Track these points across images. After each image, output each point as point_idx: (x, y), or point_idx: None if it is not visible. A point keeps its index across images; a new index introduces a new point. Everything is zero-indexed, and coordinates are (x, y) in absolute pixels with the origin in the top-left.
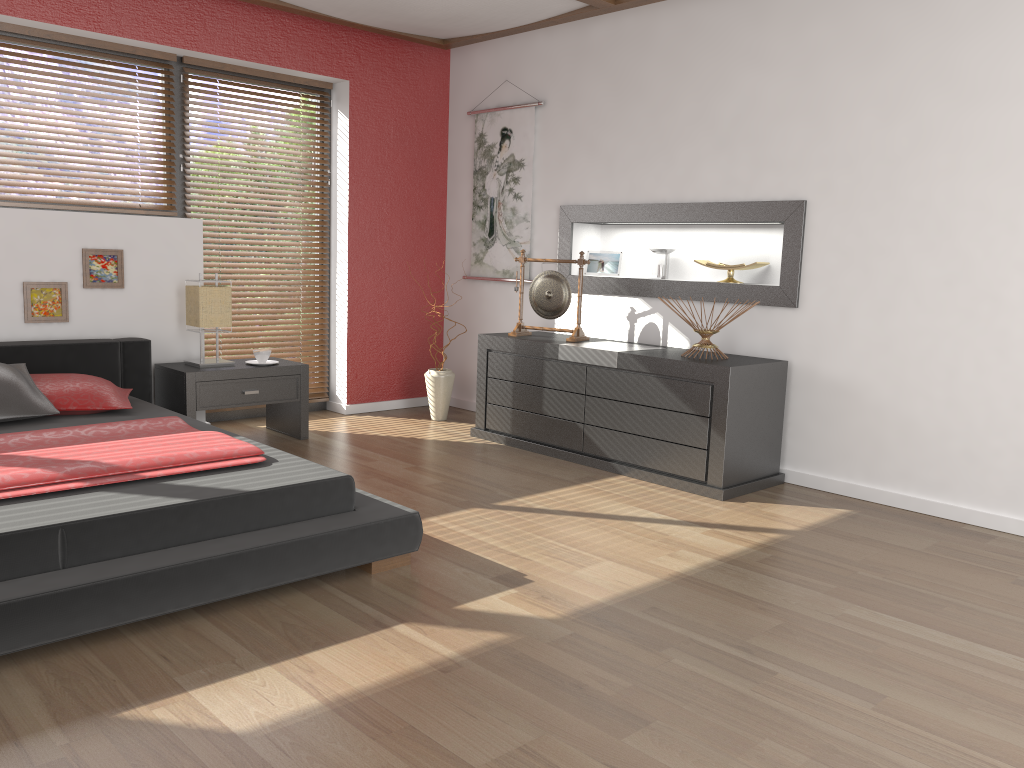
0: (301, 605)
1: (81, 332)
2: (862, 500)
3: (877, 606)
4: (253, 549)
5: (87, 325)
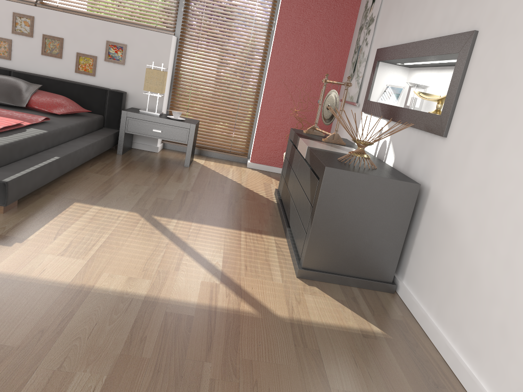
0: None
1: (100, 83)
2: (425, 334)
3: (117, 388)
4: None
5: (103, 80)
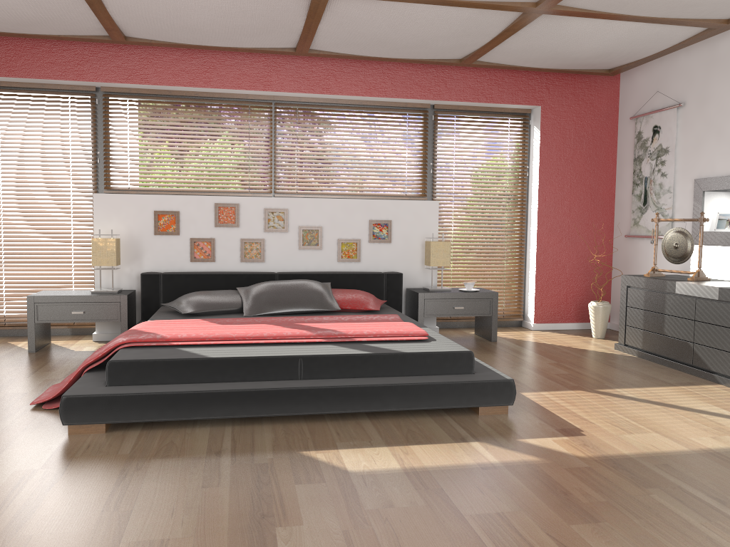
0: (425, 423)
1: (366, 268)
2: None
3: None
4: (398, 384)
5: (370, 264)
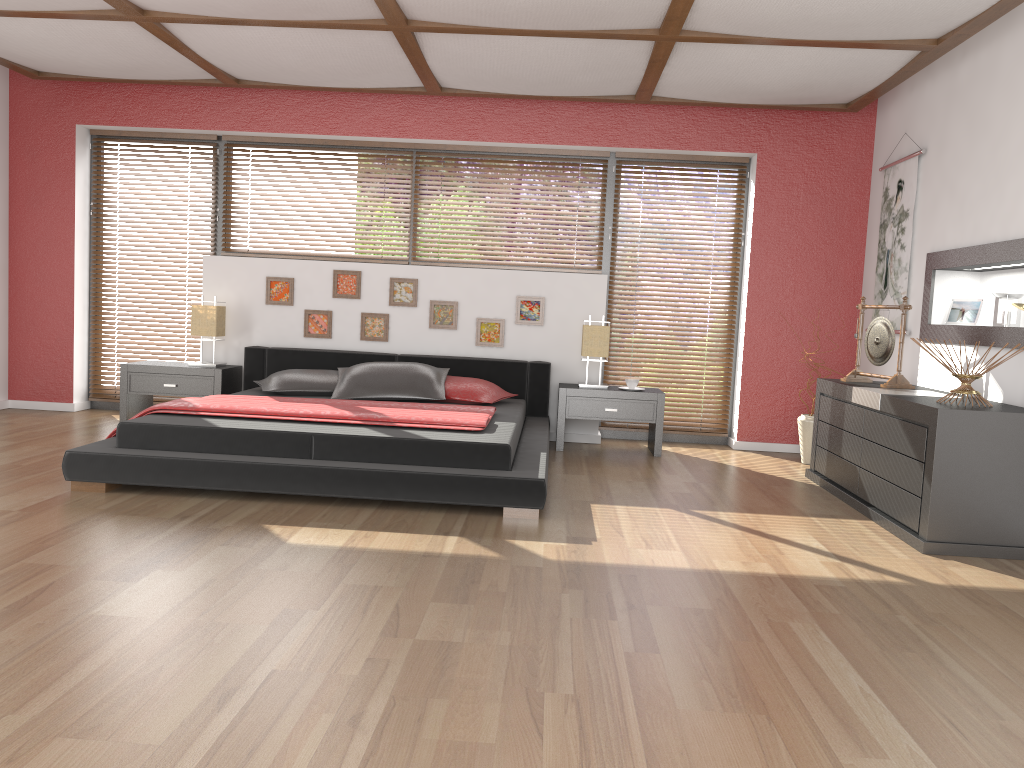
0: (430, 517)
1: (511, 355)
2: None
3: (836, 630)
4: (407, 472)
5: (515, 350)
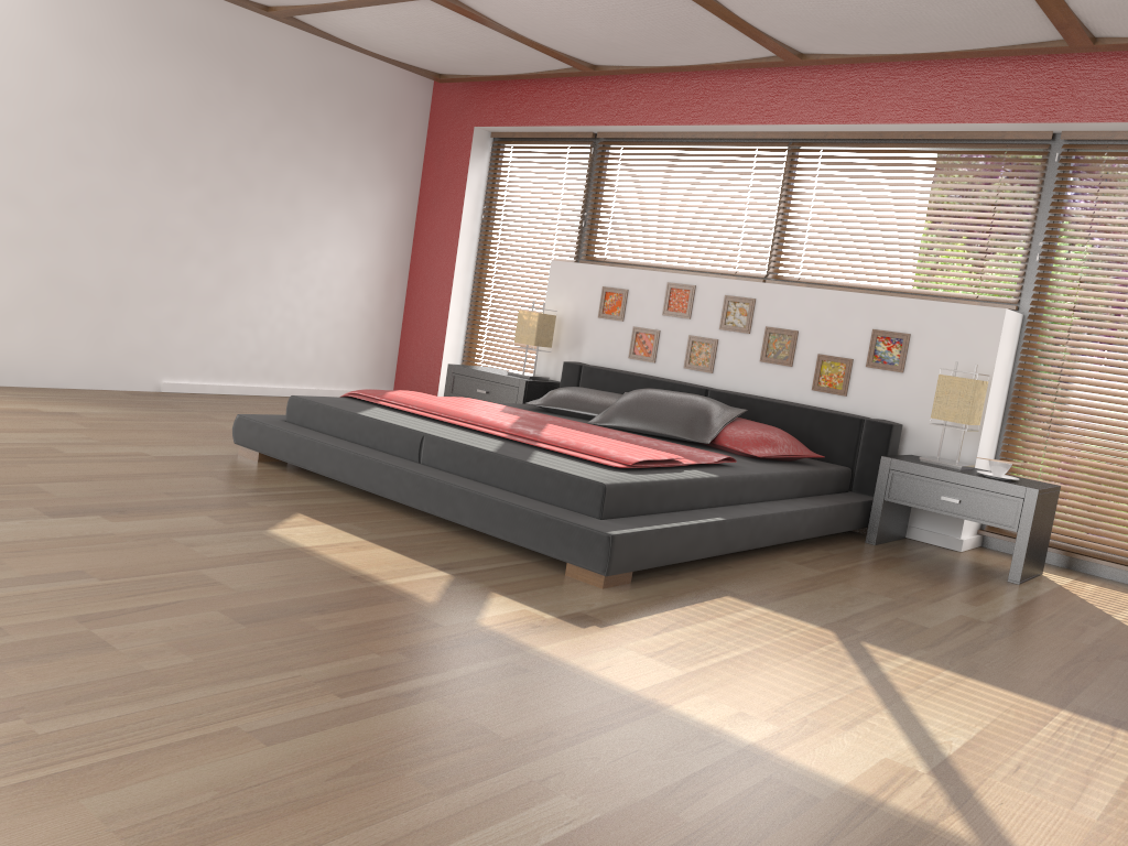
0: (480, 552)
1: (855, 408)
2: None
3: (604, 836)
4: (477, 493)
5: (861, 402)
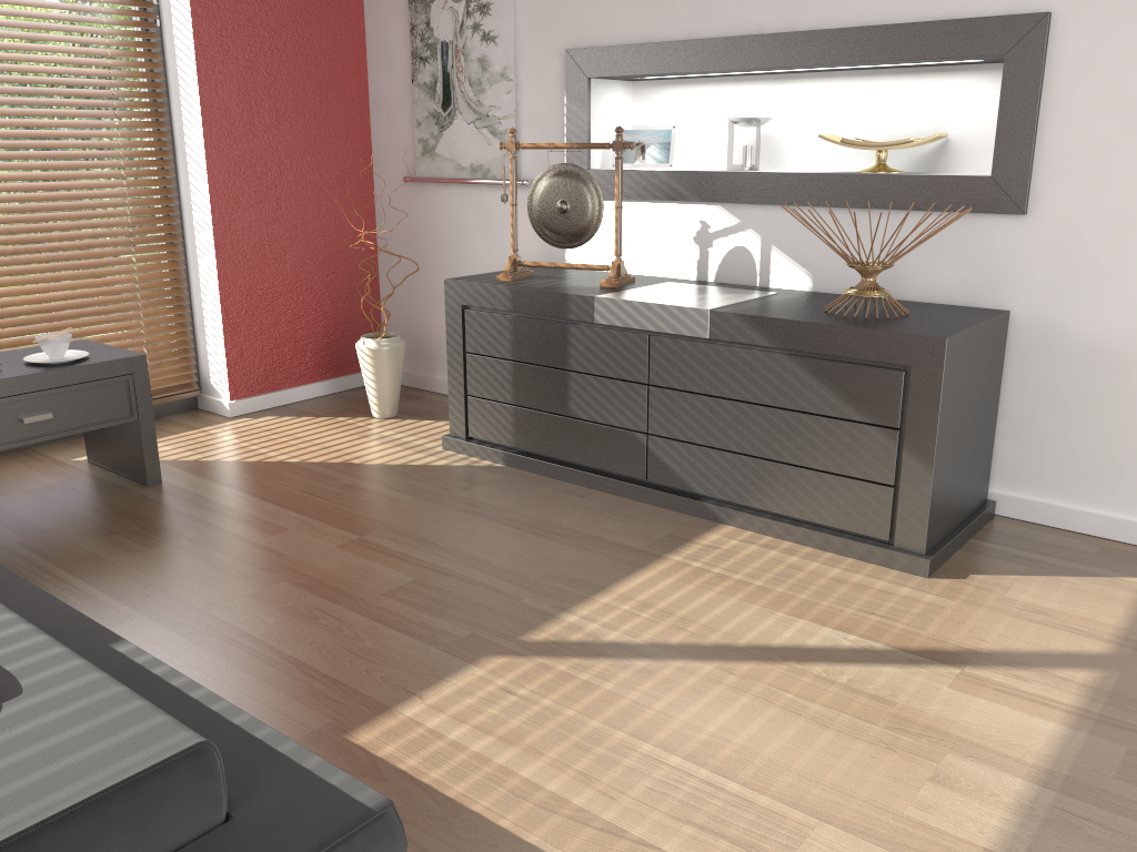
0: None
1: None
2: None
3: None
4: None
5: None
